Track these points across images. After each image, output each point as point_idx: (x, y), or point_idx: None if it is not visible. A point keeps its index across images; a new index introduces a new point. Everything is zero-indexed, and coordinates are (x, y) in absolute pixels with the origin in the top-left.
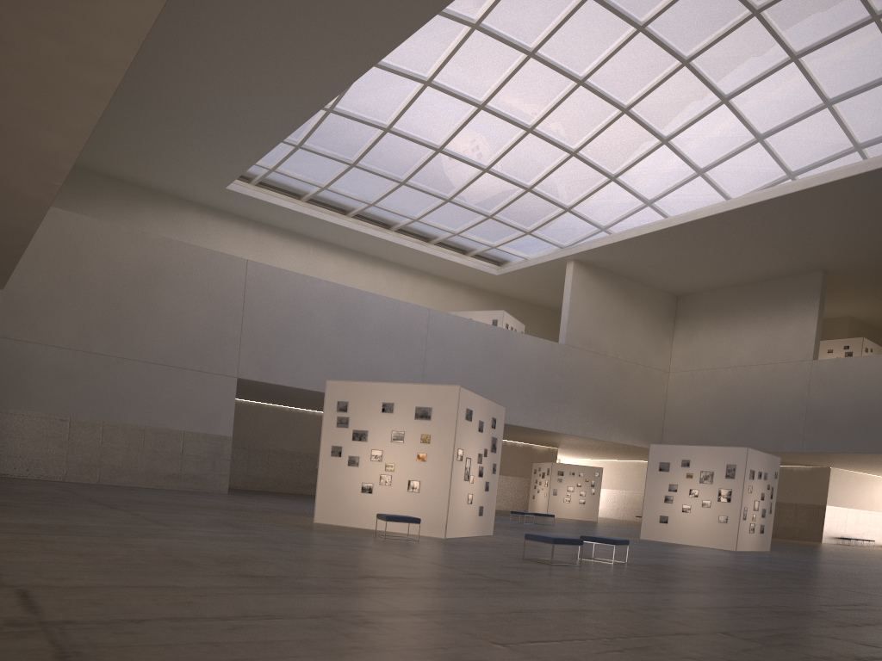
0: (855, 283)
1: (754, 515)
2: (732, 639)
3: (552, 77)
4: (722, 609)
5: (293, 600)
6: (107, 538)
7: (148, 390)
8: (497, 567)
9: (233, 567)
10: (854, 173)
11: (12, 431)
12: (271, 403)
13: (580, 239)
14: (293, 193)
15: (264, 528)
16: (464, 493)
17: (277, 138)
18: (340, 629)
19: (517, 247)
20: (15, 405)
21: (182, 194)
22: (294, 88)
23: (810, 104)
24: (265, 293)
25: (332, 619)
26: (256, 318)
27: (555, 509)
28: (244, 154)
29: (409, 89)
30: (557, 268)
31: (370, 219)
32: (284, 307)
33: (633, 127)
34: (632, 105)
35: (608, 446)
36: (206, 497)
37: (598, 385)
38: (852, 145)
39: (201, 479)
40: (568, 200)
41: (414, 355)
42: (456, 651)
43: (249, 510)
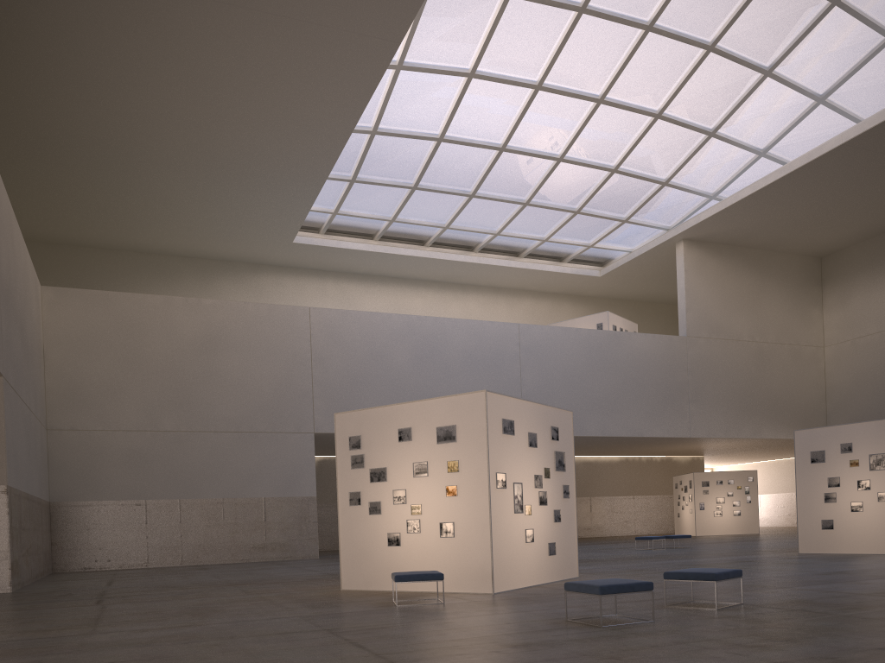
0: None
1: None
2: None
3: (613, 31)
4: None
5: None
6: None
7: (222, 460)
8: (490, 649)
9: None
10: None
11: (90, 523)
12: None
13: (688, 215)
14: (364, 233)
15: (242, 610)
16: (519, 529)
17: (322, 174)
18: None
19: (616, 240)
20: (90, 496)
21: (255, 258)
22: (318, 111)
23: None
24: (333, 338)
25: None
26: (326, 367)
27: (704, 526)
28: (296, 200)
29: (453, 87)
30: (667, 254)
31: (450, 244)
32: (355, 350)
33: (724, 66)
34: (718, 39)
35: (761, 444)
36: (276, 568)
37: (735, 375)
38: None
39: (288, 547)
40: (663, 172)
41: (508, 377)
42: None
43: (289, 581)
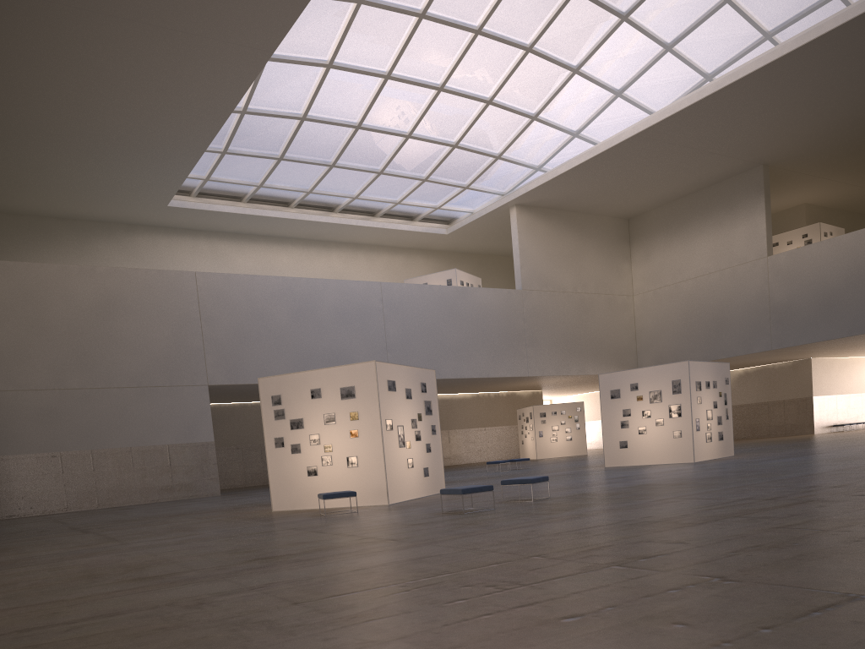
0: (800, 170)
1: (708, 424)
2: (540, 560)
3: (449, 33)
4: (576, 531)
5: (155, 594)
6: (46, 564)
7: (127, 413)
8: (402, 527)
9: (135, 572)
10: (761, 65)
11: (10, 475)
12: (254, 401)
13: (519, 183)
14: (233, 196)
15: (214, 526)
16: (403, 459)
17: (199, 150)
18: (166, 614)
19: (460, 203)
20: (8, 451)
21: (129, 219)
22: (199, 101)
23: (709, 3)
24: (218, 299)
25: (170, 606)
26: (214, 326)
27: (543, 451)
28: (173, 171)
29: (314, 75)
30: (503, 216)
31: (313, 205)
32: (239, 310)
33: (541, 64)
34: (534, 42)
35: (586, 379)
36: (193, 504)
37: (562, 322)
38: (761, 34)
39: (193, 487)
40: (496, 148)
41: (374, 329)
42: (249, 616)
43: (221, 510)
